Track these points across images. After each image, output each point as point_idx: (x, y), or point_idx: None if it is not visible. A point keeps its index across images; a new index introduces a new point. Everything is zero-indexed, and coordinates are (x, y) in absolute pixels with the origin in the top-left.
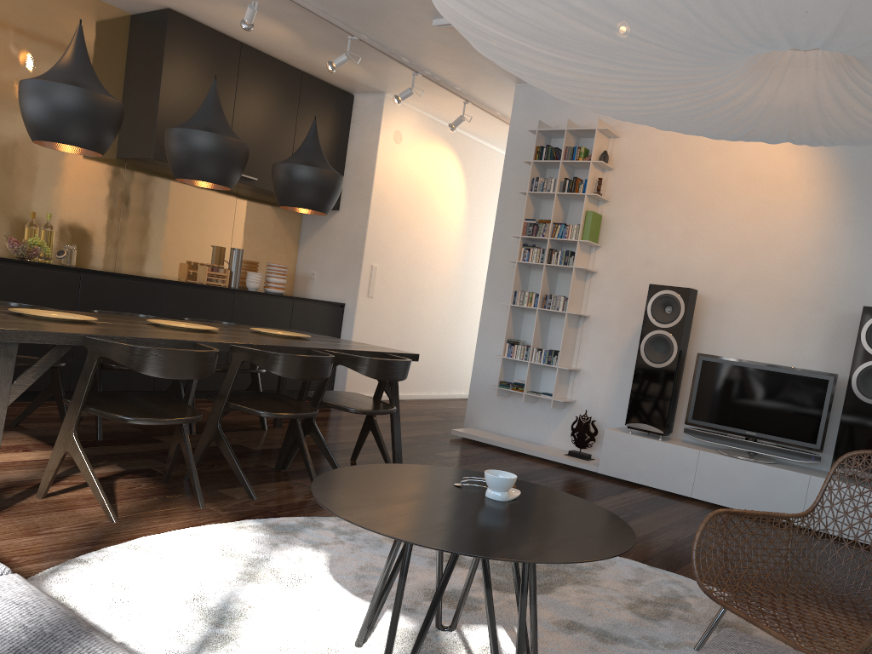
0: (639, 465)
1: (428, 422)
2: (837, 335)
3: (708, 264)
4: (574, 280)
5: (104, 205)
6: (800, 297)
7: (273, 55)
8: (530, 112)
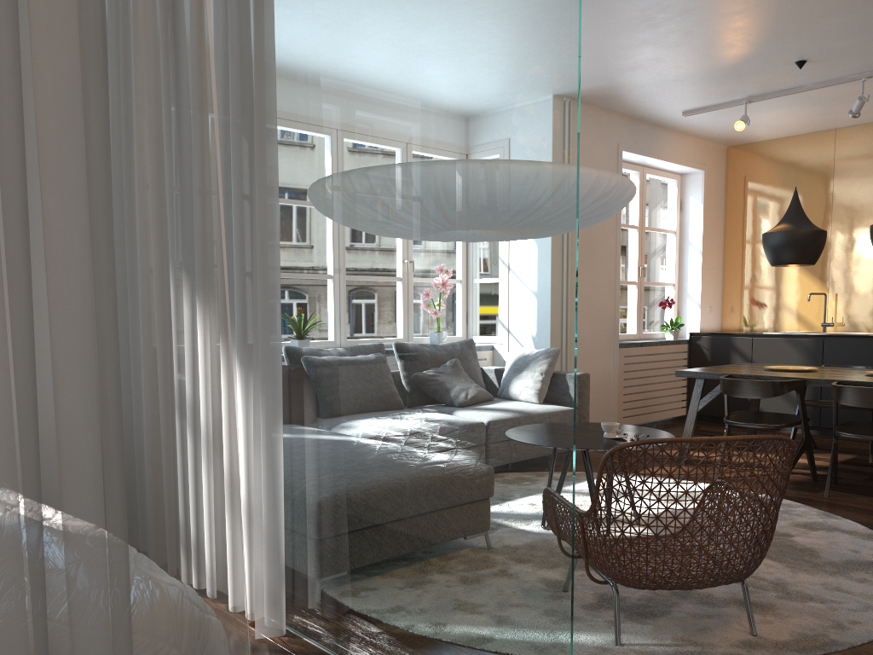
0: None
1: None
2: None
3: None
4: None
5: None
6: None
7: None
8: None
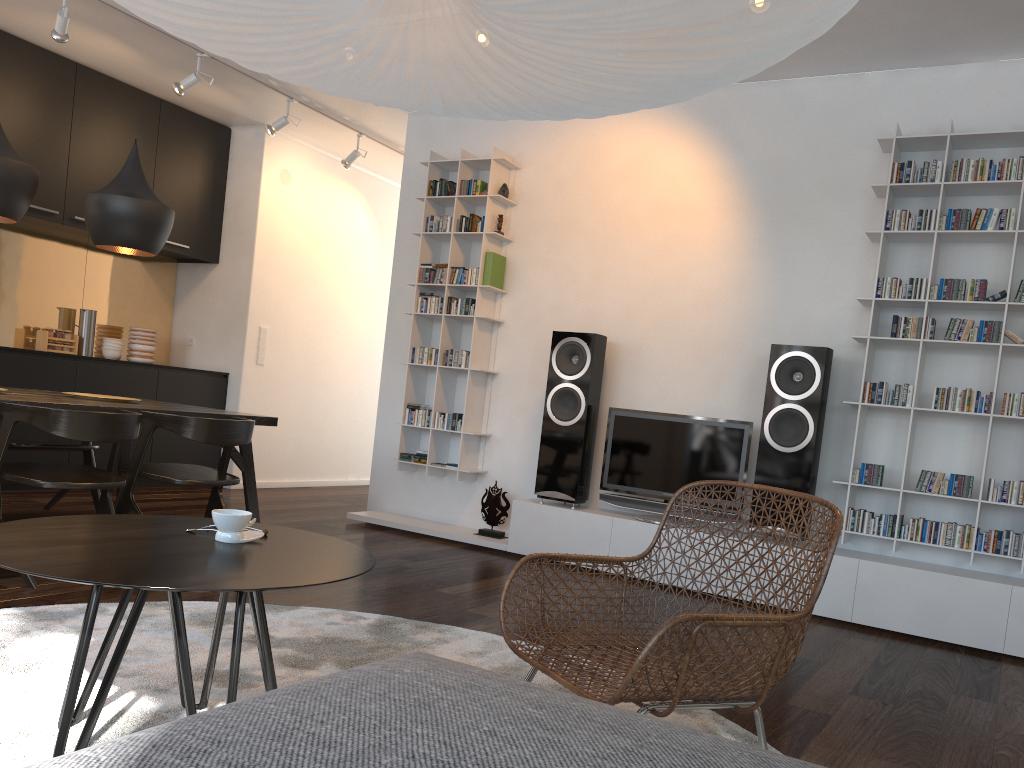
0: (550, 539)
1: (327, 508)
2: (755, 380)
3: (619, 307)
4: (476, 332)
5: None
6: (716, 340)
7: (121, 79)
8: (426, 143)
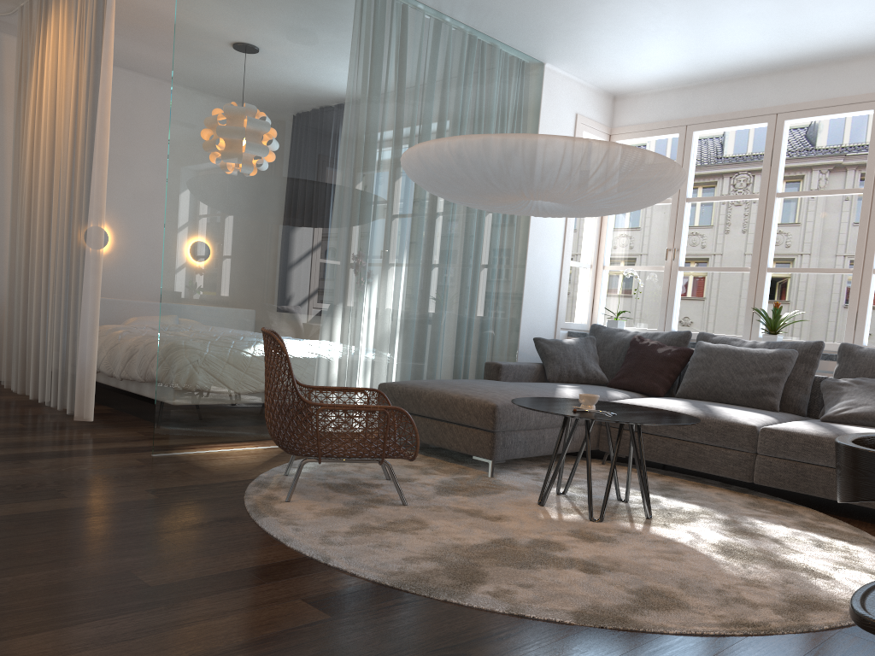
0: None
1: None
2: None
3: None
4: None
5: None
6: None
7: None
8: None
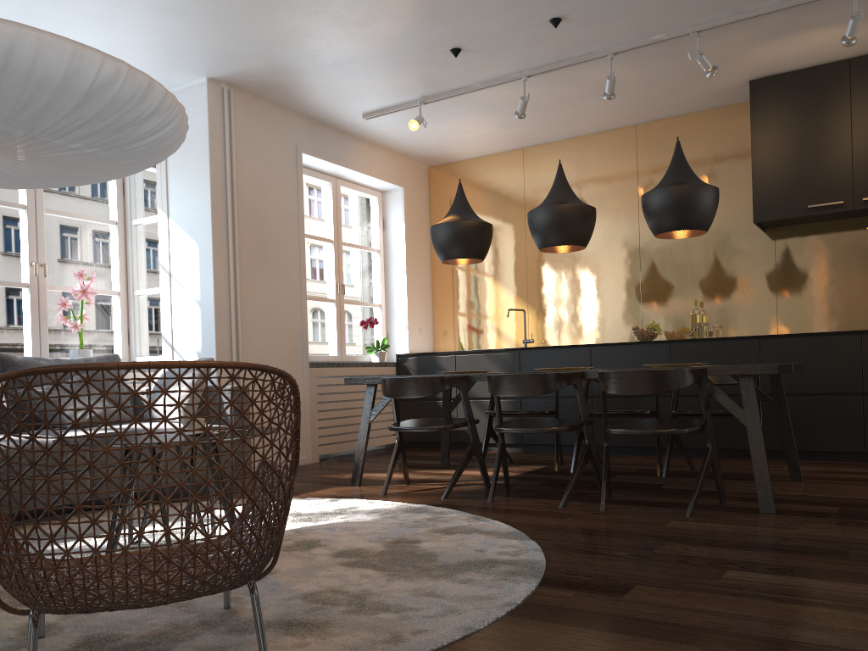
0: None
1: None
2: None
3: None
4: None
5: (756, 278)
6: None
7: None
8: None
